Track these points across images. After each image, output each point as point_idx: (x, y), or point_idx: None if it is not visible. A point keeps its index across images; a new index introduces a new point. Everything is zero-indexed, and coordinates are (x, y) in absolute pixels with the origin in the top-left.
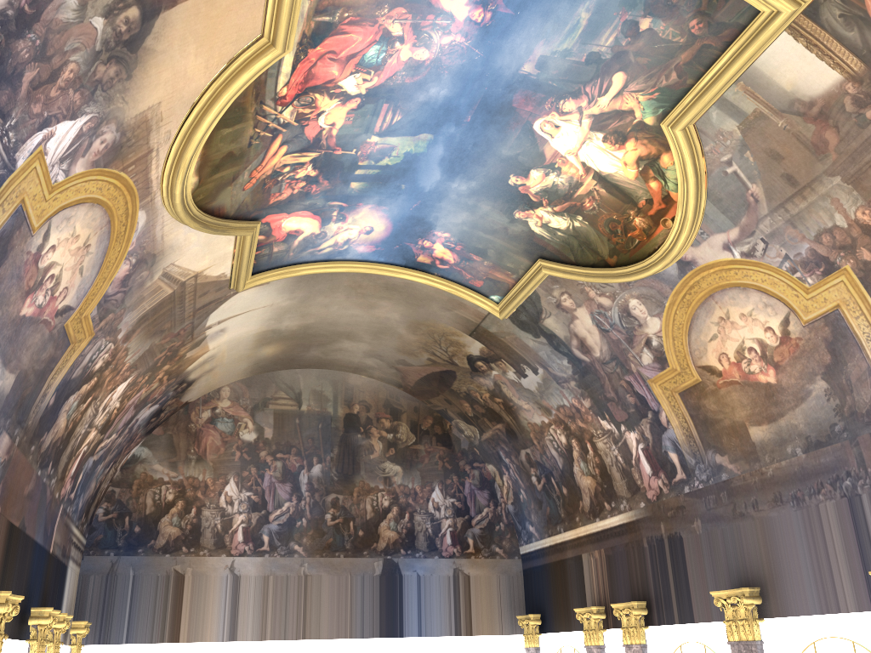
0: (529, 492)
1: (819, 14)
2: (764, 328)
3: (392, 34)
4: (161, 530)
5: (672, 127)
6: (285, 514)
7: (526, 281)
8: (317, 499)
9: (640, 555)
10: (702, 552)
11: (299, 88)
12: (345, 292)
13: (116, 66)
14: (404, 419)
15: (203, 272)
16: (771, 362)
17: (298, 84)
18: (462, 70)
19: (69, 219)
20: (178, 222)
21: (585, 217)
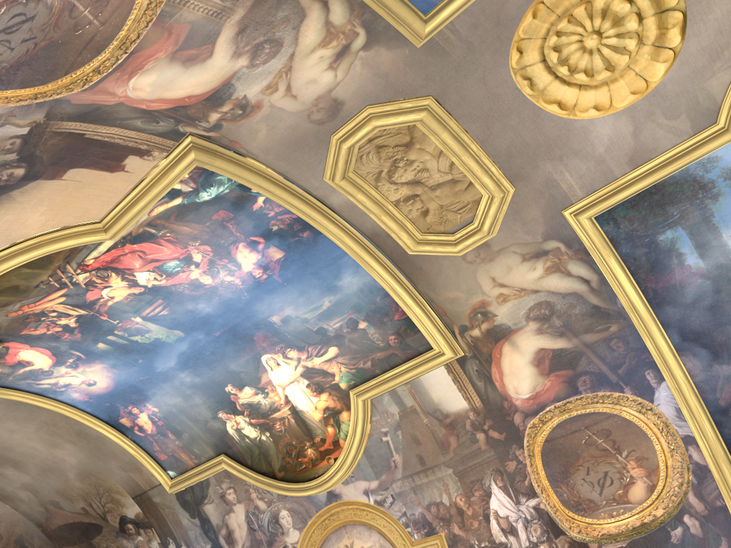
0: None
1: (465, 364)
2: None
3: (193, 259)
4: None
5: (357, 396)
6: None
7: (204, 467)
8: None
9: None
10: None
11: (104, 264)
12: (38, 426)
13: None
14: None
15: None
16: None
17: (104, 261)
18: (229, 301)
19: None
20: None
21: (272, 434)
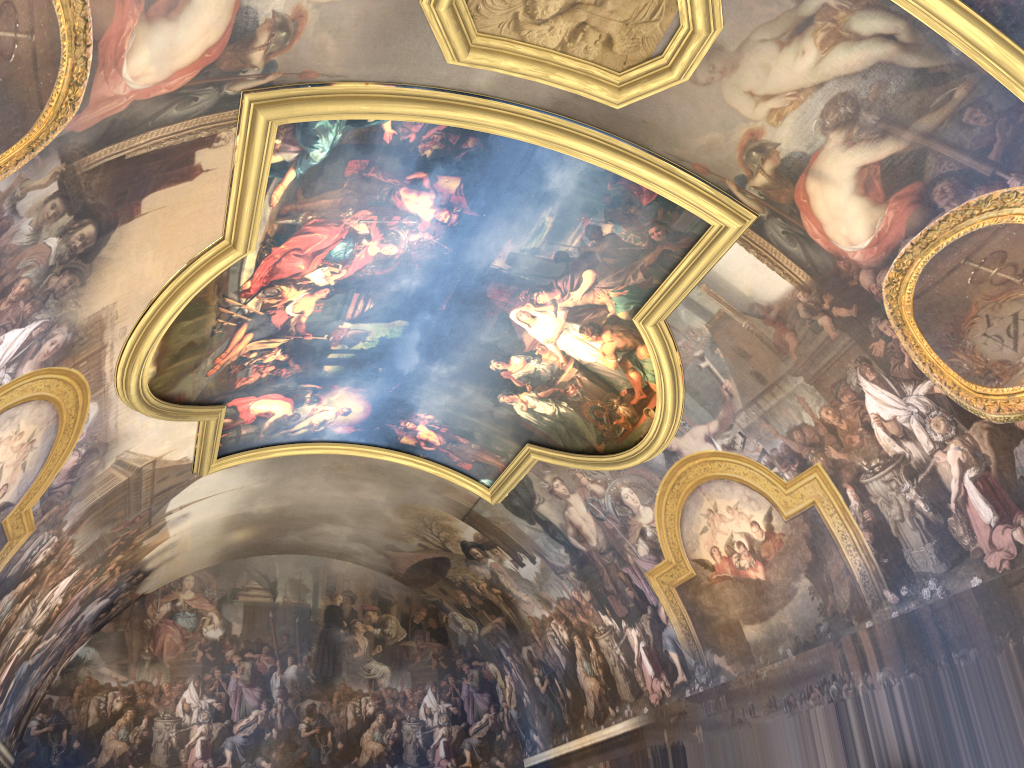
0: (532, 695)
1: (765, 230)
2: (750, 522)
3: (358, 232)
4: (104, 745)
5: (643, 322)
6: (252, 724)
7: (515, 465)
8: (291, 706)
9: (645, 767)
10: (703, 763)
11: (264, 281)
12: (324, 474)
13: (69, 276)
14: (394, 611)
15: (162, 457)
16: (758, 557)
17: (263, 278)
18: (433, 264)
19: (13, 418)
20: (134, 410)
21: (570, 403)
